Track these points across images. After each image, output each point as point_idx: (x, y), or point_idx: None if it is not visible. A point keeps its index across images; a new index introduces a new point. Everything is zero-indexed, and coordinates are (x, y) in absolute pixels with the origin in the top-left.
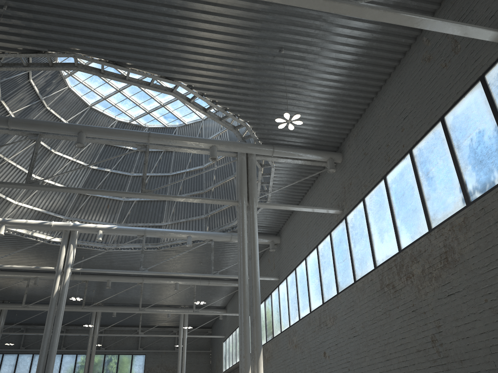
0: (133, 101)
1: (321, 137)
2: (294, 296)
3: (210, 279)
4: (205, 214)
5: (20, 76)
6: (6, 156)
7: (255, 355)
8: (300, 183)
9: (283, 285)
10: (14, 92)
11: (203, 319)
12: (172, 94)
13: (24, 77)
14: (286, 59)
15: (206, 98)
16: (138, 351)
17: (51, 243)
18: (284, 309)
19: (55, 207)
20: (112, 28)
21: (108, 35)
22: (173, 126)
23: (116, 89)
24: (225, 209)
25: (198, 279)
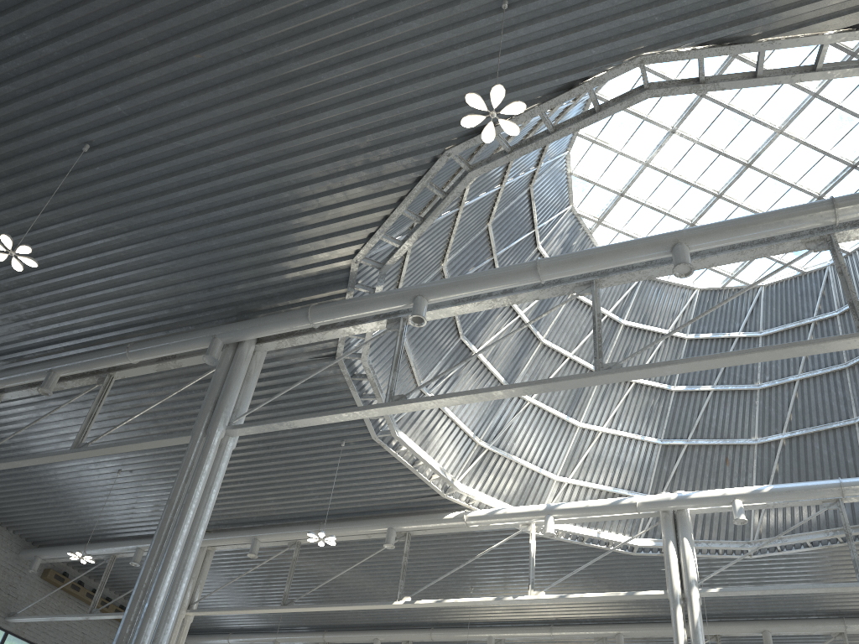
0: None
1: None
2: None
3: None
4: None
5: (523, 243)
6: None
7: None
8: None
9: None
10: None
11: None
12: None
13: (528, 243)
14: None
15: None
16: None
17: (635, 552)
18: None
19: (627, 479)
20: None
21: None
22: (818, 267)
23: (687, 221)
24: None
25: None
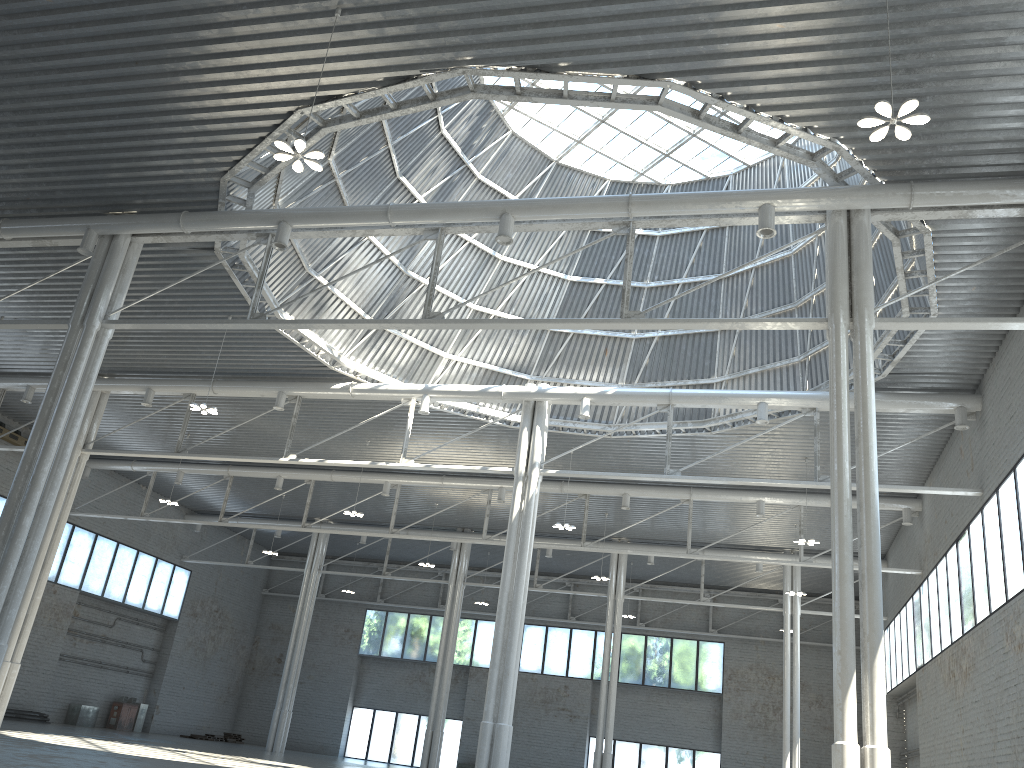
0: (634, 136)
1: None
2: (1015, 533)
3: None
4: (801, 354)
5: (425, 128)
6: (421, 274)
7: (866, 651)
8: (1010, 264)
9: (992, 507)
10: (420, 158)
11: None
12: (659, 109)
13: (431, 128)
14: None
15: (733, 103)
16: (709, 636)
17: (512, 426)
18: (994, 562)
19: (513, 360)
20: (515, 2)
21: (511, 17)
22: (722, 174)
23: (597, 117)
24: None
25: (807, 495)
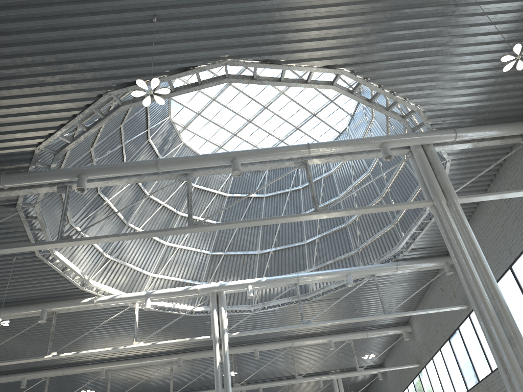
0: (251, 143)
1: (510, 105)
2: None
3: (367, 330)
4: (355, 249)
5: (140, 137)
6: (136, 225)
7: None
8: (480, 177)
9: None
10: (136, 154)
11: (356, 385)
12: (333, 88)
13: (143, 137)
14: (470, 3)
15: (372, 84)
16: None
17: (193, 314)
18: None
19: (191, 274)
20: (268, 15)
21: (263, 26)
22: None
23: (232, 132)
24: (380, 237)
25: (354, 332)
